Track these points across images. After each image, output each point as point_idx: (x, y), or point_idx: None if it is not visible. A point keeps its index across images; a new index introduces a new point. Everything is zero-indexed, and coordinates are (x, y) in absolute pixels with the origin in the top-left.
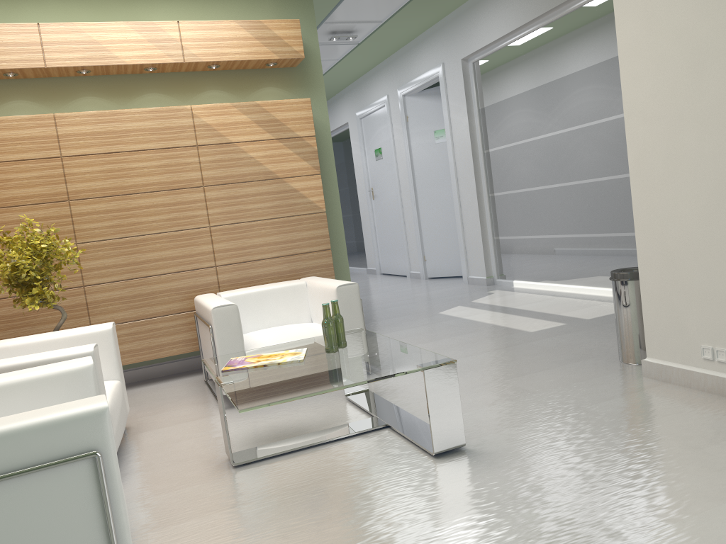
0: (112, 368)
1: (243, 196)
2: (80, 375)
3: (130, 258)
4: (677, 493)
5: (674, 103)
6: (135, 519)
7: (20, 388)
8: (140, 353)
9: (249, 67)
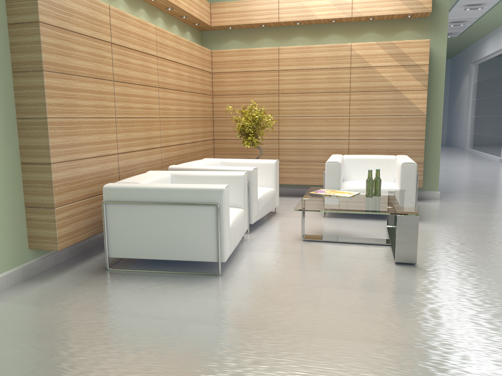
0: (272, 182)
1: (372, 100)
2: (238, 178)
3: (303, 128)
4: (499, 316)
5: None
6: (249, 246)
7: (215, 178)
8: (300, 180)
9: (394, 18)
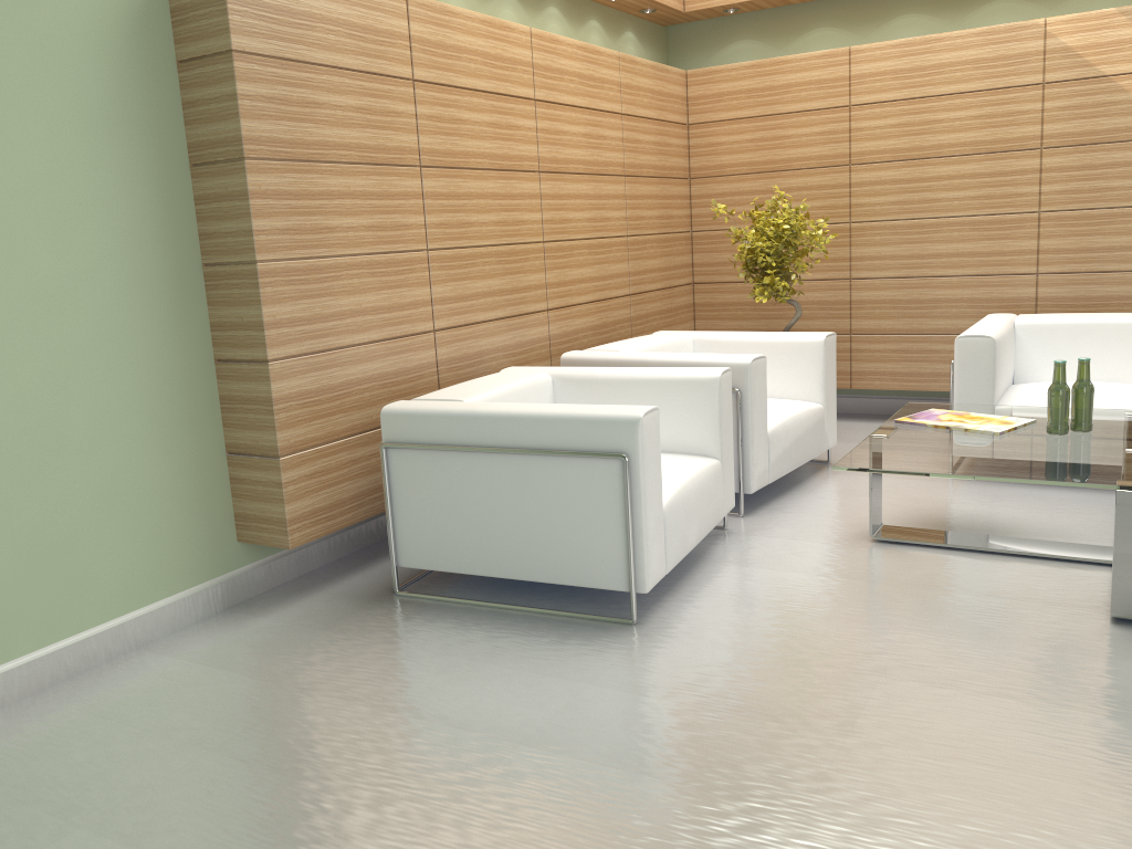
0: (816, 388)
1: (1106, 166)
2: (705, 385)
3: (913, 248)
4: None
5: None
6: (733, 550)
7: (651, 385)
8: (905, 379)
9: None
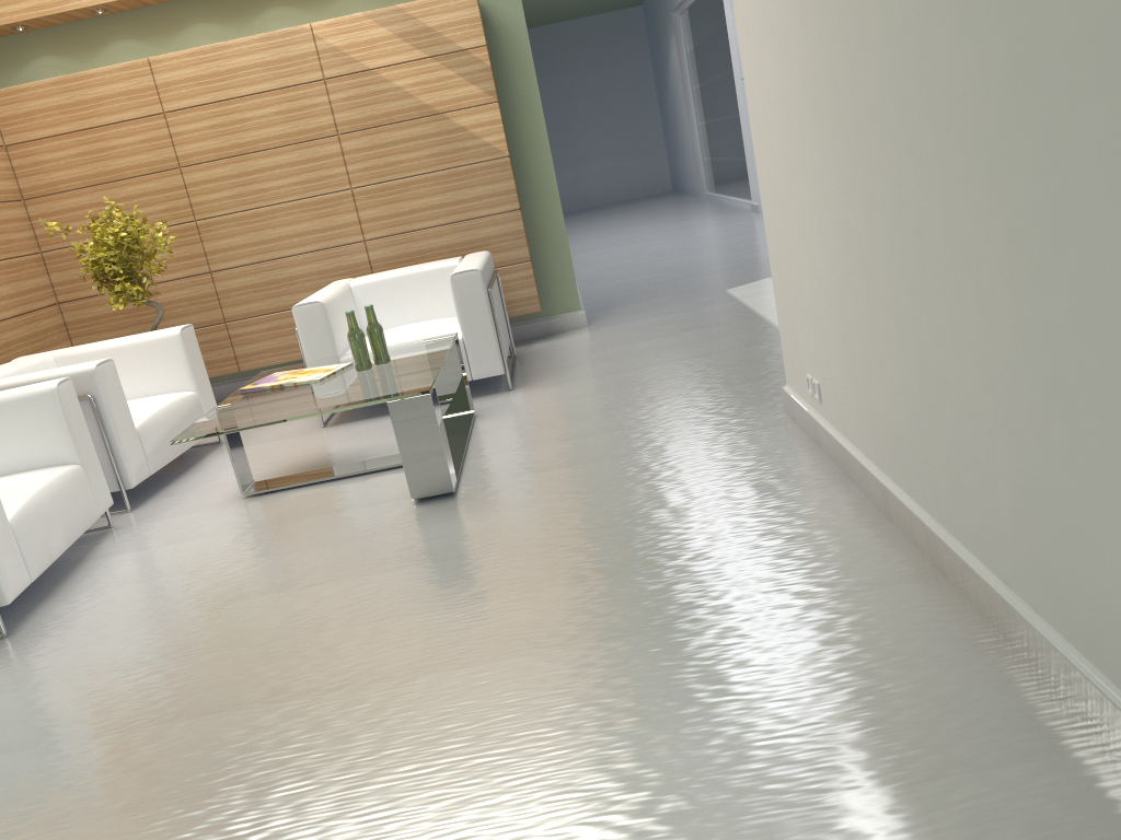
0: (186, 378)
1: (391, 144)
2: (44, 398)
3: (258, 235)
4: (554, 567)
5: (756, 10)
6: (116, 543)
7: None
8: (285, 352)
9: None
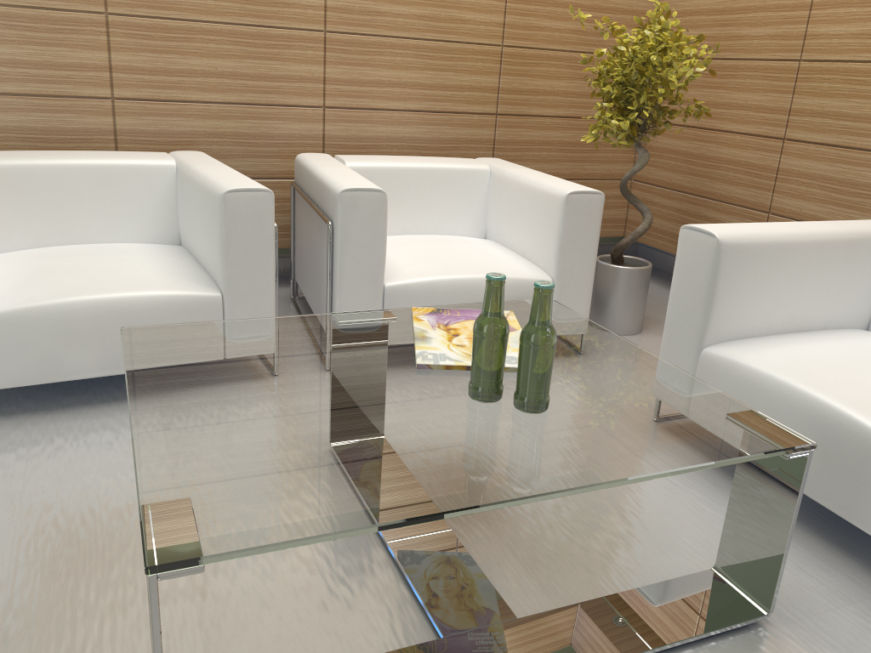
0: (550, 257)
1: None
2: (214, 200)
3: (864, 106)
4: None
5: None
6: None
7: (198, 190)
8: None
9: None
